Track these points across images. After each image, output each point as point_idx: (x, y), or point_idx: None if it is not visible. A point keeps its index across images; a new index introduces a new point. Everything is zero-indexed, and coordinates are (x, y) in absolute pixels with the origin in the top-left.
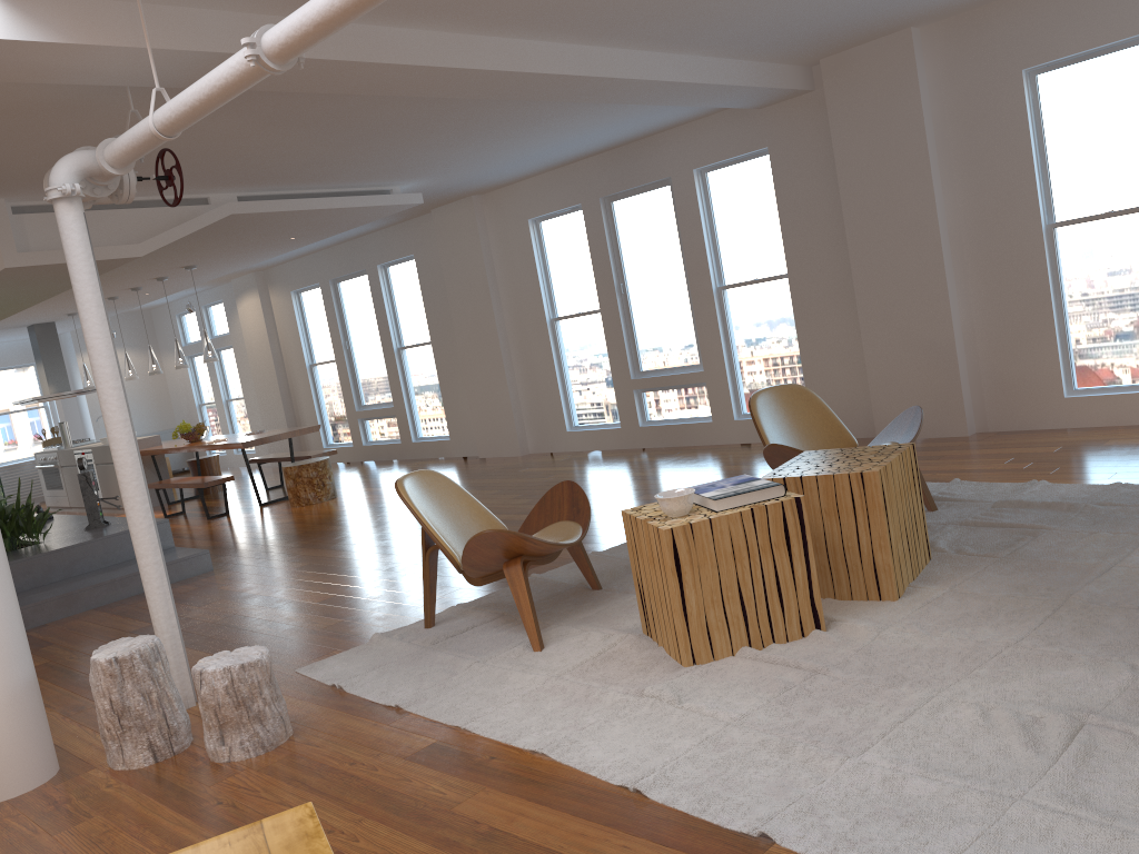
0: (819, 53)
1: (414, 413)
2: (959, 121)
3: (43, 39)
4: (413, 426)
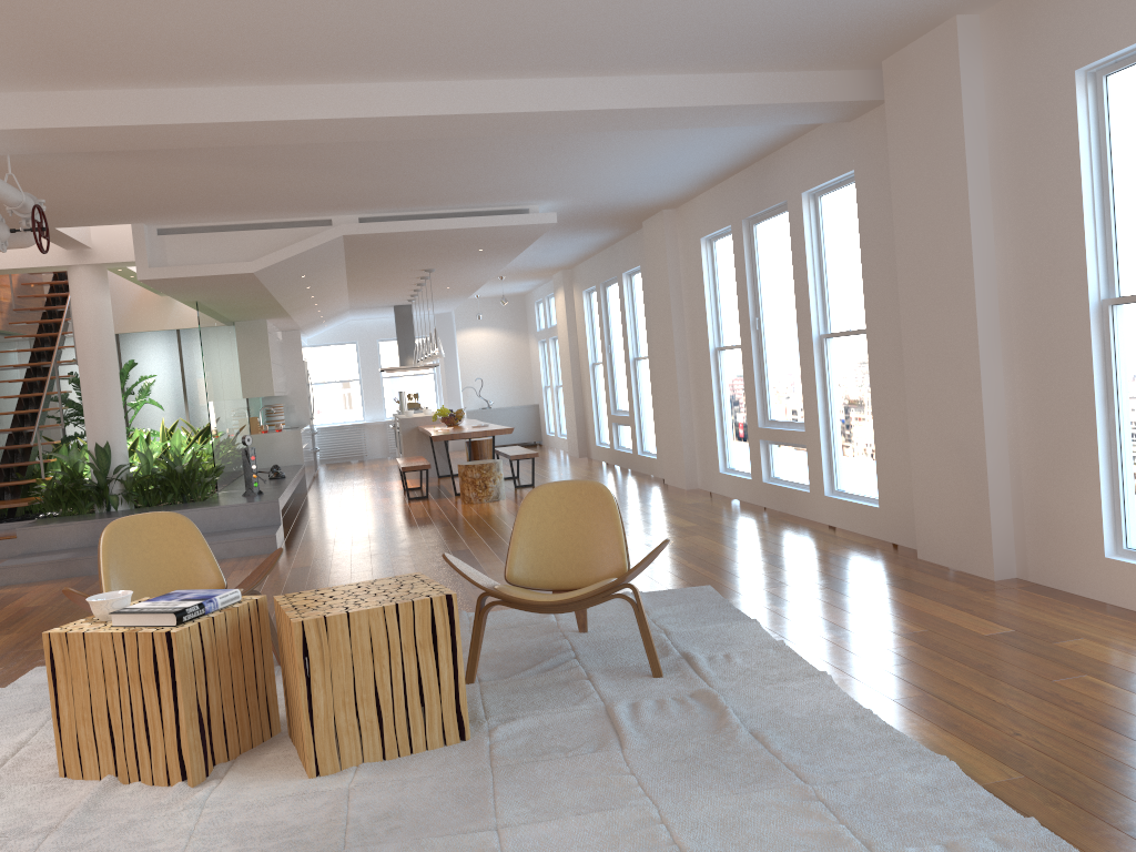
0: (862, 56)
1: (642, 425)
2: (1012, 144)
3: None
4: (640, 438)
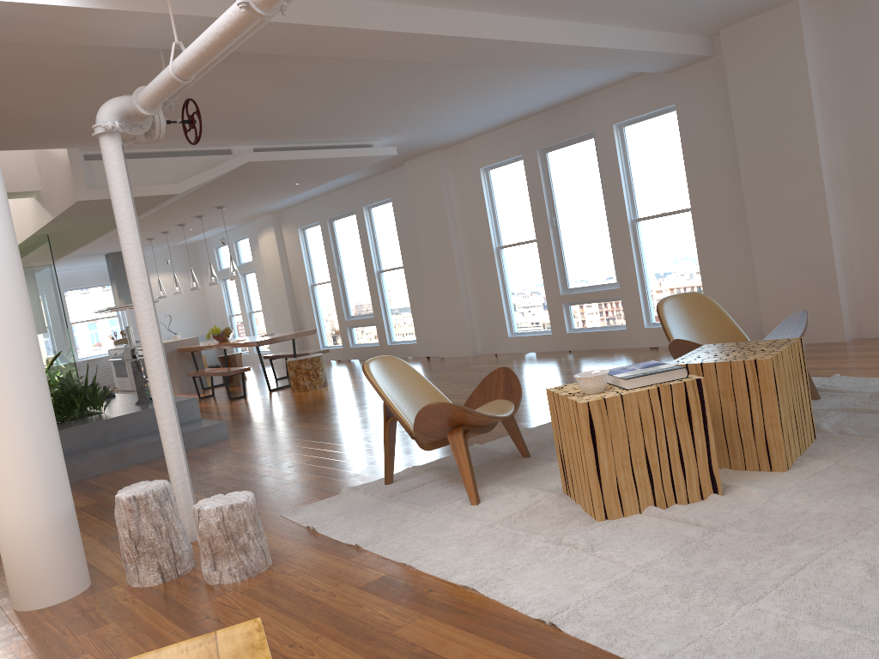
0: (719, 24)
1: (389, 322)
2: (840, 77)
3: (91, 6)
4: (388, 332)
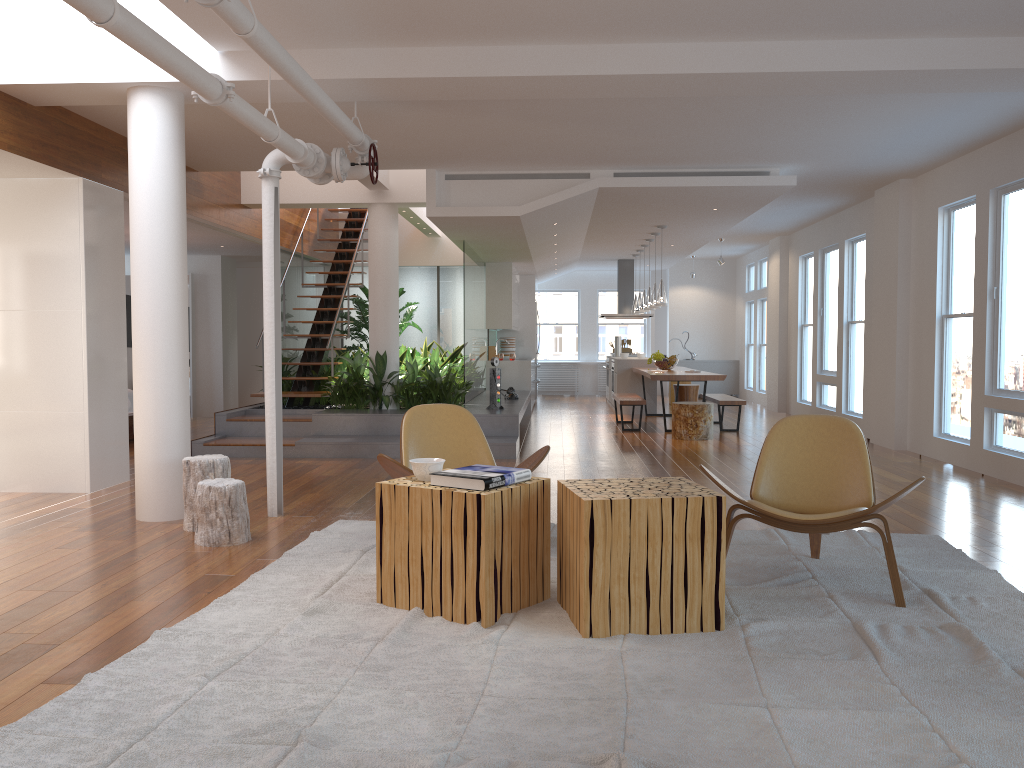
0: None
1: (849, 386)
2: None
3: (243, 79)
4: (845, 398)
